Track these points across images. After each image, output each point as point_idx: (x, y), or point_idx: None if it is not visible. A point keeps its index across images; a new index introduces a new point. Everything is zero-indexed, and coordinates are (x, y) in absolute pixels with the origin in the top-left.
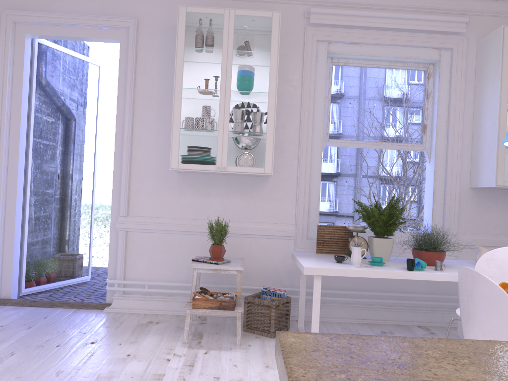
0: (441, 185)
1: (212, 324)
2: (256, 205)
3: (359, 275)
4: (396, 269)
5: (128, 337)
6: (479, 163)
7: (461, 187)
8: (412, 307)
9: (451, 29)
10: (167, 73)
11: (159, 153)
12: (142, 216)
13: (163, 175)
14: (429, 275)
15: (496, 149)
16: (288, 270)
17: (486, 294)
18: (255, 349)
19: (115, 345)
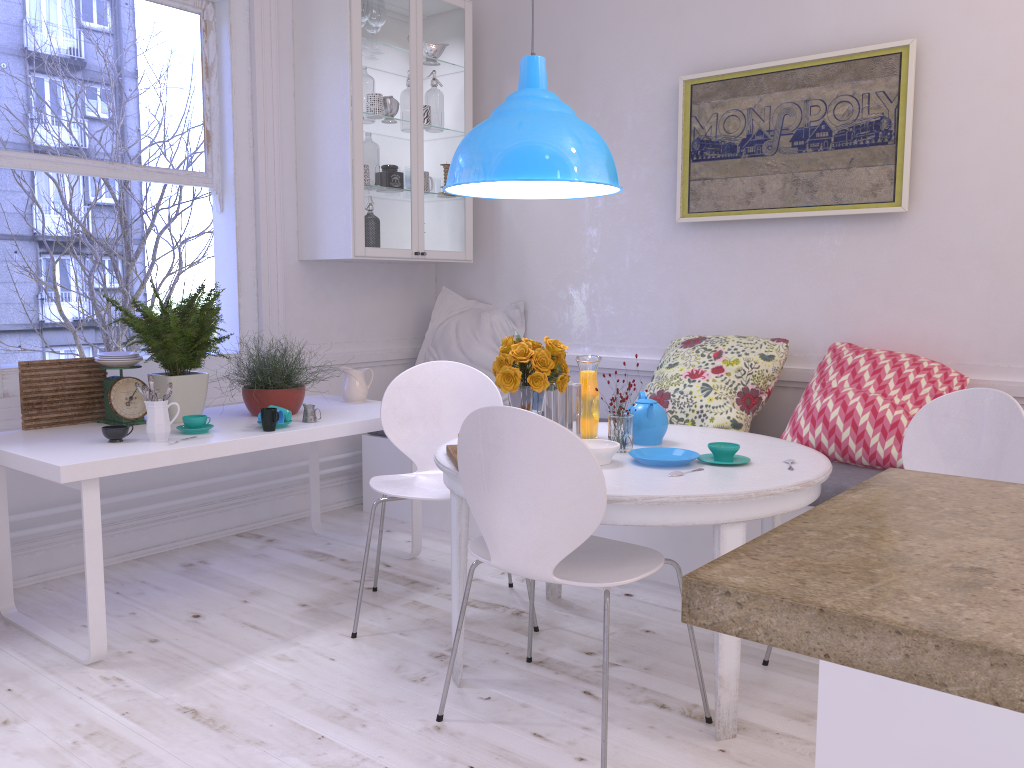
0: (251, 258)
1: None
2: None
3: (184, 458)
4: (243, 432)
5: None
6: (316, 215)
7: (286, 261)
8: (220, 503)
9: None
10: None
11: None
12: None
13: None
14: (306, 433)
15: (352, 190)
16: None
17: (543, 444)
18: None
19: None
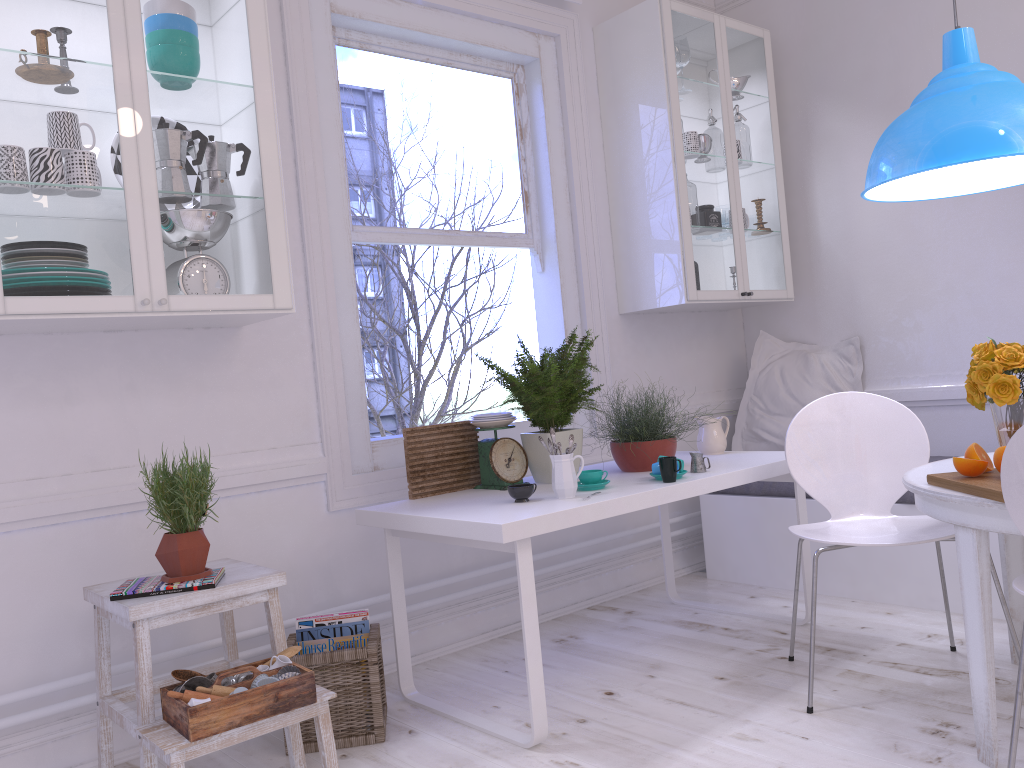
0: (576, 315)
1: None
2: (217, 408)
3: (604, 513)
4: (643, 485)
5: None
6: (638, 264)
7: (607, 315)
8: (567, 575)
9: None
10: None
11: None
12: None
13: None
14: (707, 483)
15: (680, 232)
16: (322, 562)
17: None
18: None
19: None
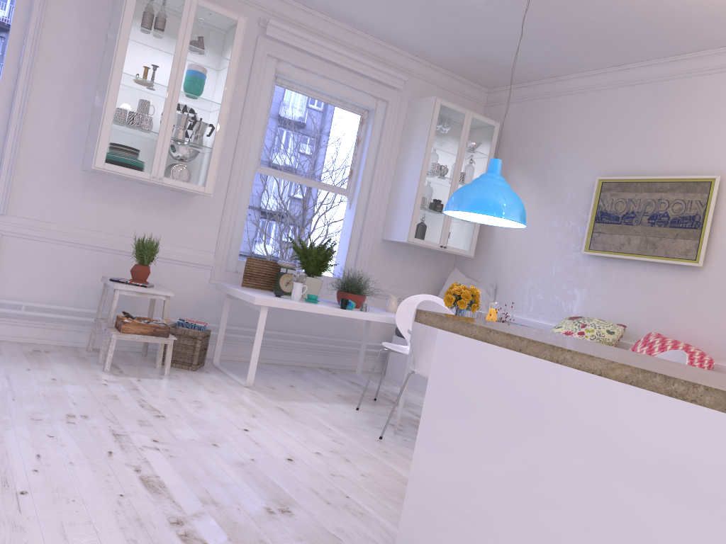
0: (358, 233)
1: (115, 356)
2: (175, 226)
3: (303, 309)
4: (331, 307)
5: (29, 363)
6: (394, 218)
7: (374, 238)
8: (315, 350)
9: (392, 83)
10: (86, 41)
11: (61, 141)
12: (25, 218)
13: (63, 170)
14: (359, 314)
15: (413, 208)
16: (200, 302)
17: None
18: (186, 379)
19: (23, 370)
